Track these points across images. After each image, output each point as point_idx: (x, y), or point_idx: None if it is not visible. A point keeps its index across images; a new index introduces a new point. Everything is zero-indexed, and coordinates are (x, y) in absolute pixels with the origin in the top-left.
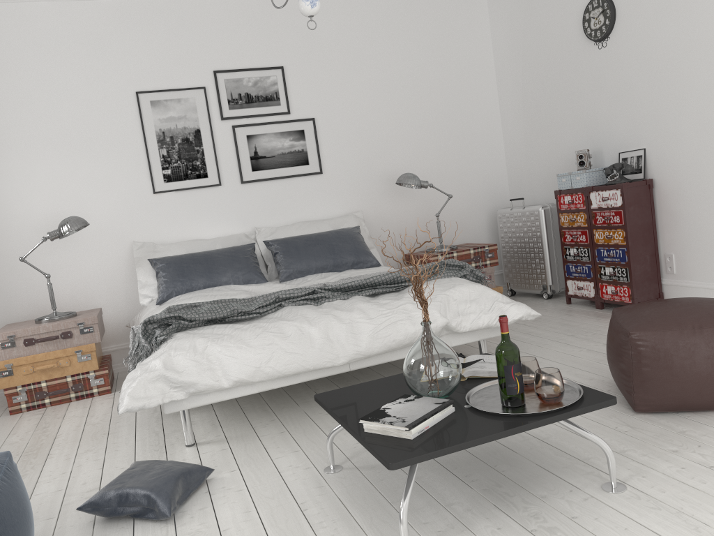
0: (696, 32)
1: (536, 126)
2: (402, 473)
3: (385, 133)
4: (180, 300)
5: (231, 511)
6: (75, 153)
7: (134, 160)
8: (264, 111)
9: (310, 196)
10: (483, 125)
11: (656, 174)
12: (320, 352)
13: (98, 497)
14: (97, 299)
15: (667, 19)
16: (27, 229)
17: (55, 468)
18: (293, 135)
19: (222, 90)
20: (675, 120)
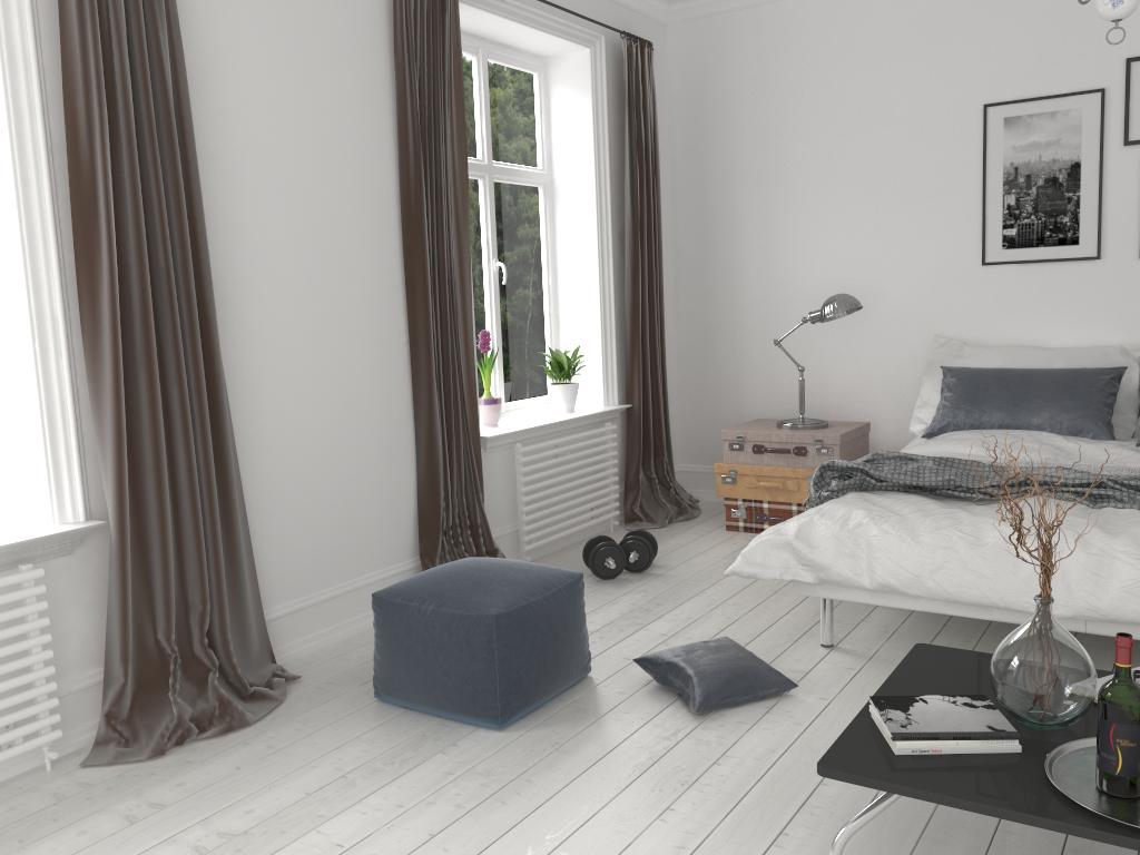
0: None
1: None
2: None
3: None
4: (950, 439)
5: (758, 741)
6: (881, 199)
7: (961, 211)
8: None
9: None
10: None
11: None
12: (1022, 586)
13: (652, 657)
14: (875, 408)
15: None
16: (805, 301)
17: (688, 609)
18: None
19: (1135, 92)
20: None
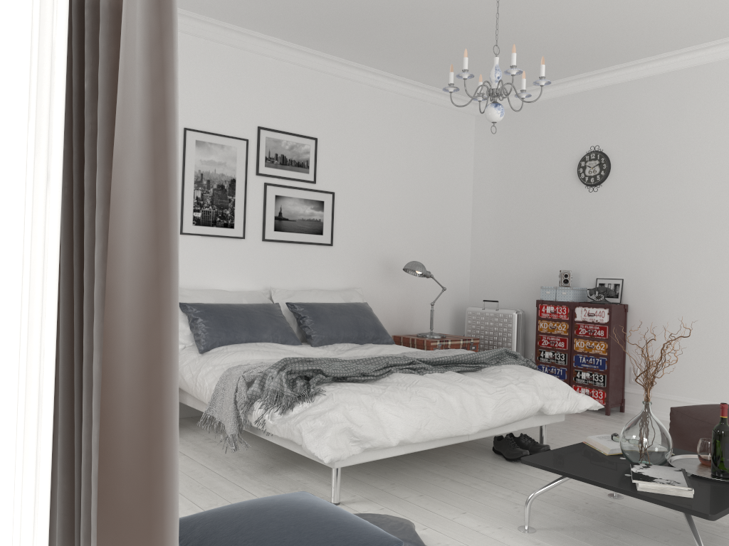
0: (683, 200)
1: (511, 241)
2: (596, 534)
3: (387, 220)
4: (232, 352)
5: None
6: None
7: None
8: (294, 175)
9: (318, 265)
10: (458, 230)
11: (631, 301)
12: (461, 420)
13: None
14: None
15: (659, 184)
16: None
17: None
18: (315, 204)
19: (262, 146)
20: (656, 262)
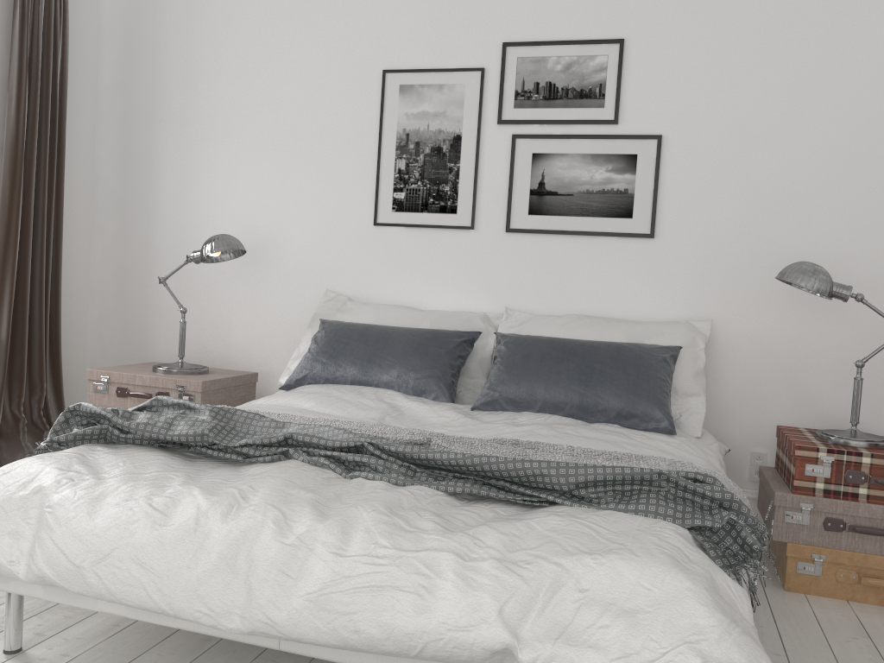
0: None
1: None
2: None
3: (808, 180)
4: (298, 392)
5: None
6: (290, 151)
7: (359, 171)
8: (572, 115)
9: (621, 274)
10: None
11: None
12: (196, 587)
13: None
14: (273, 359)
15: None
16: None
17: None
18: (615, 161)
19: (509, 75)
20: None
